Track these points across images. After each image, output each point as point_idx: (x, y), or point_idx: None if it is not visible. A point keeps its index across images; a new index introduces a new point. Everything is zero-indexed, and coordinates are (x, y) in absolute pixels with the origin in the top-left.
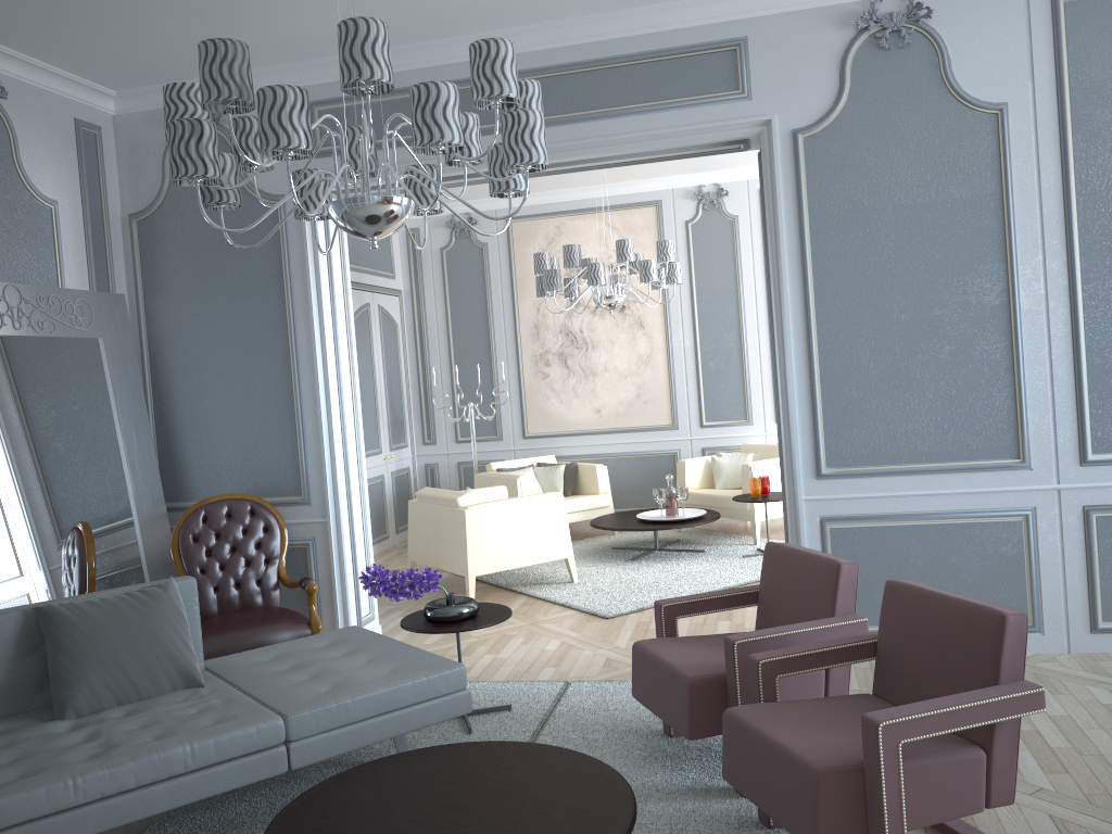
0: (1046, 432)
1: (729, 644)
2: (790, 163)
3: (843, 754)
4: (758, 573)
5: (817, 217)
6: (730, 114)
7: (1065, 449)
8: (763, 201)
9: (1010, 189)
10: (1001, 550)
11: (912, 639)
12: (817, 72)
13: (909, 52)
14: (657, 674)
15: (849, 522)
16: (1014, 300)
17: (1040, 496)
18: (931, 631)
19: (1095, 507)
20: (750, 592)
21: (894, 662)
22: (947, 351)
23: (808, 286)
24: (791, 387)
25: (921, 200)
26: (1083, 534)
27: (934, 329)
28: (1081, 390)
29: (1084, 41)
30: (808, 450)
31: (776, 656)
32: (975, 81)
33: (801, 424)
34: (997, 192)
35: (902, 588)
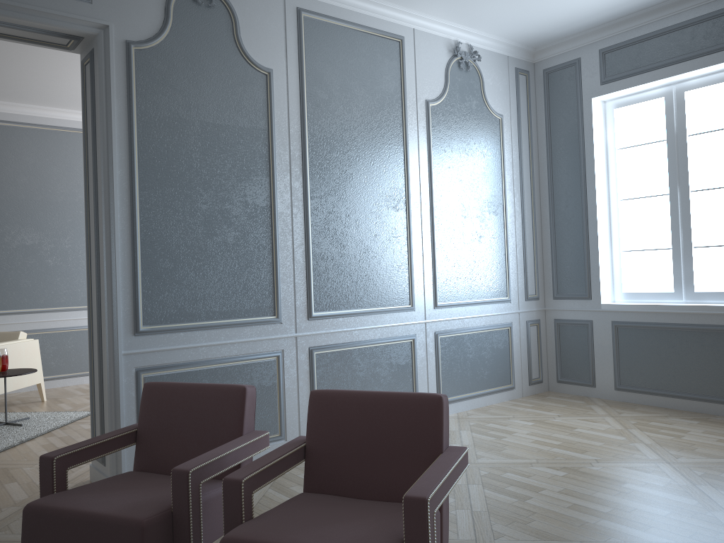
0: (290, 297)
1: (181, 475)
2: (123, 67)
3: (381, 540)
4: (10, 440)
5: (143, 117)
6: (72, 9)
7: (300, 308)
8: (94, 94)
9: (274, 128)
10: (263, 382)
11: (349, 434)
12: (148, 1)
13: (214, 12)
14: (78, 531)
15: (160, 371)
16: (275, 204)
17: (286, 342)
18: (369, 423)
19: (315, 347)
20: (131, 432)
21: (329, 459)
22: (233, 236)
23: (135, 171)
24: (116, 255)
25: (219, 122)
26: (309, 366)
27: (225, 219)
28: (309, 269)
29: (313, 45)
30: (128, 310)
31: (252, 472)
32: (255, 49)
33: (124, 288)
34: (265, 128)
35: (332, 394)
